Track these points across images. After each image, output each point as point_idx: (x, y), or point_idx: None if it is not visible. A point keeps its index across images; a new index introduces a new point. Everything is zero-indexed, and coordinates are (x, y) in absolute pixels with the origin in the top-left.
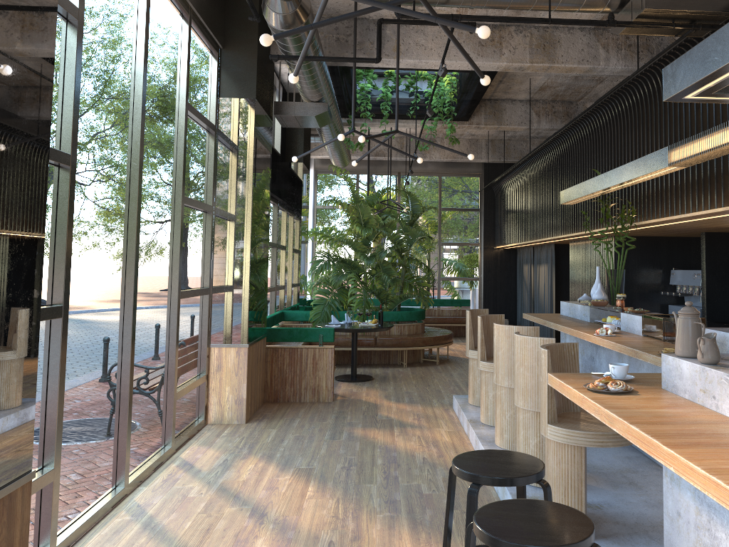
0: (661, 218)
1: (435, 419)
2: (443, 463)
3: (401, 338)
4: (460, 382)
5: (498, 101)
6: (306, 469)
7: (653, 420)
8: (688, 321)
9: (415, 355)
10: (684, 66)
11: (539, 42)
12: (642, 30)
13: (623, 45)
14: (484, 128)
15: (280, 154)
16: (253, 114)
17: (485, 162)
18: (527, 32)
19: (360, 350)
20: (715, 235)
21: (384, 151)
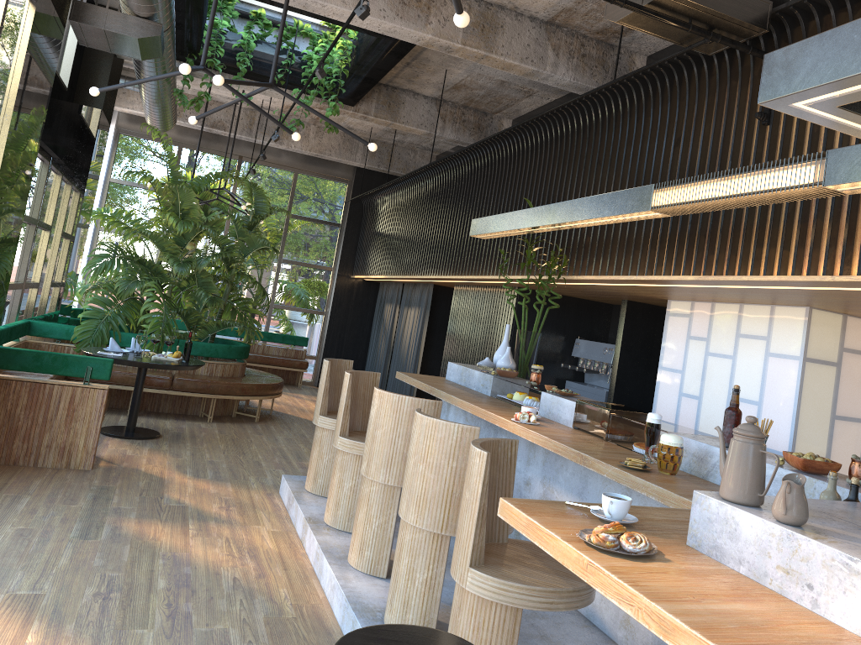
0: (601, 275)
1: (253, 510)
2: (265, 589)
3: (211, 382)
4: (288, 452)
5: (397, 90)
6: (28, 597)
7: (751, 639)
8: (752, 448)
9: (226, 406)
10: (816, 53)
11: (478, 20)
12: (647, 25)
13: (577, 53)
14: (372, 121)
15: (67, 89)
16: (33, 4)
17: (358, 167)
18: (466, 3)
19: (146, 391)
20: (637, 305)
21: (225, 123)
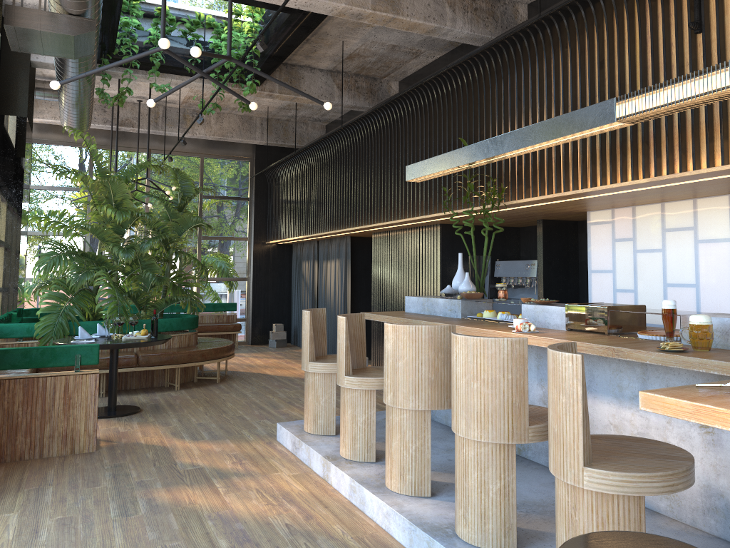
0: (543, 195)
1: (264, 460)
2: (319, 528)
3: (173, 353)
4: (262, 404)
5: (296, 67)
6: None
7: None
8: None
9: (187, 373)
10: None
11: None
12: None
13: (470, 7)
14: (277, 97)
15: None
16: None
17: (257, 145)
18: None
19: None
20: (551, 223)
21: (132, 120)
